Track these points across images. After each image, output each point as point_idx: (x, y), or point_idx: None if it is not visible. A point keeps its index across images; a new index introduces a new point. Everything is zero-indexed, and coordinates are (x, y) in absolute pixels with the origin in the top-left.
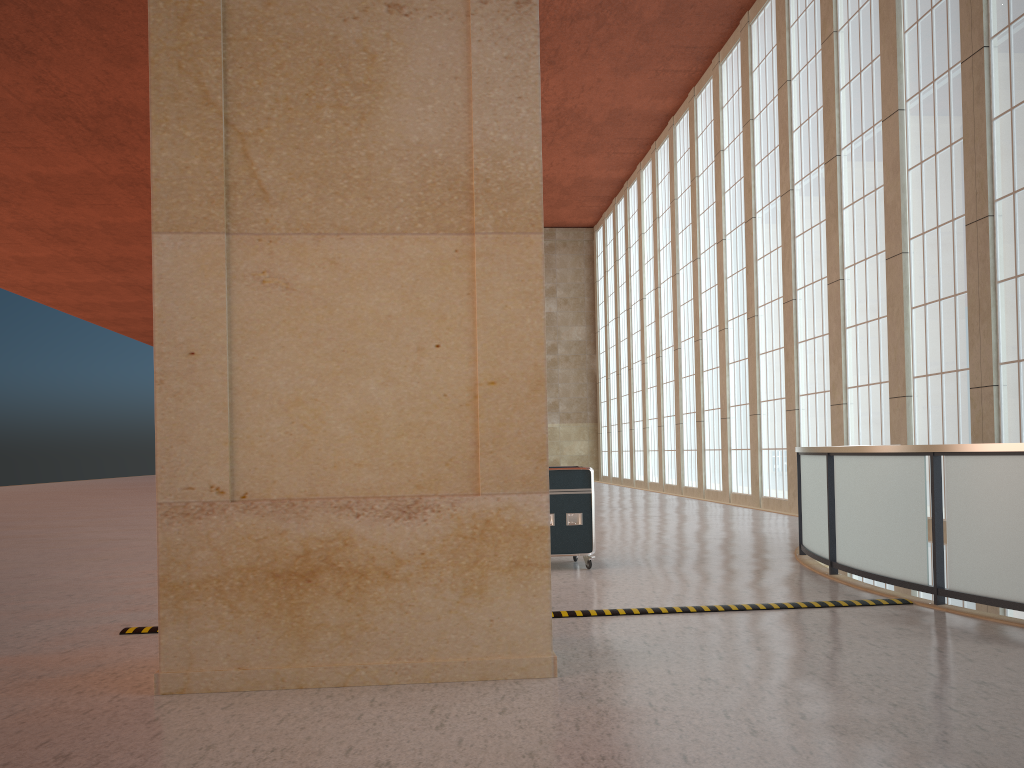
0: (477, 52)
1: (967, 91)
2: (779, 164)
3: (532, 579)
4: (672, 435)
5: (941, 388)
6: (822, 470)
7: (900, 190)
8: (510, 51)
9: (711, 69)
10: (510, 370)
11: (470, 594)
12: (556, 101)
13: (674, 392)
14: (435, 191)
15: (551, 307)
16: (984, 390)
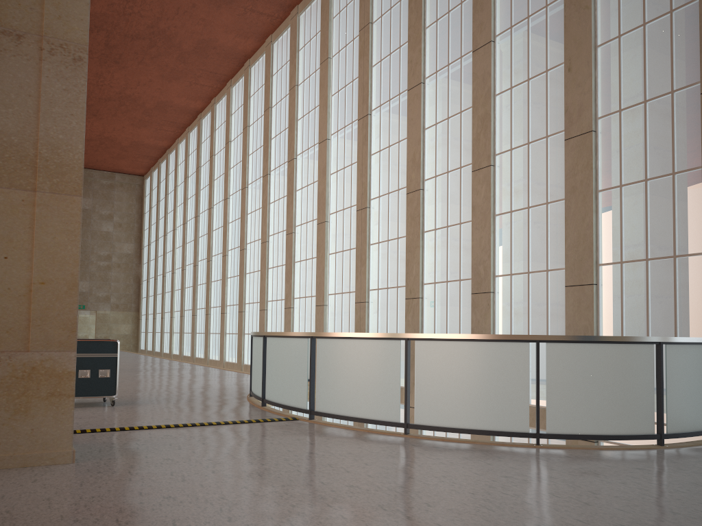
0: (45, 83)
1: (360, 136)
2: (263, 157)
3: (62, 403)
4: (190, 323)
5: (342, 301)
6: (261, 345)
7: (326, 185)
8: (67, 86)
9: (226, 89)
10: (55, 276)
11: (18, 413)
12: (119, 88)
13: (192, 294)
14: (11, 162)
15: (109, 228)
16: (362, 304)
